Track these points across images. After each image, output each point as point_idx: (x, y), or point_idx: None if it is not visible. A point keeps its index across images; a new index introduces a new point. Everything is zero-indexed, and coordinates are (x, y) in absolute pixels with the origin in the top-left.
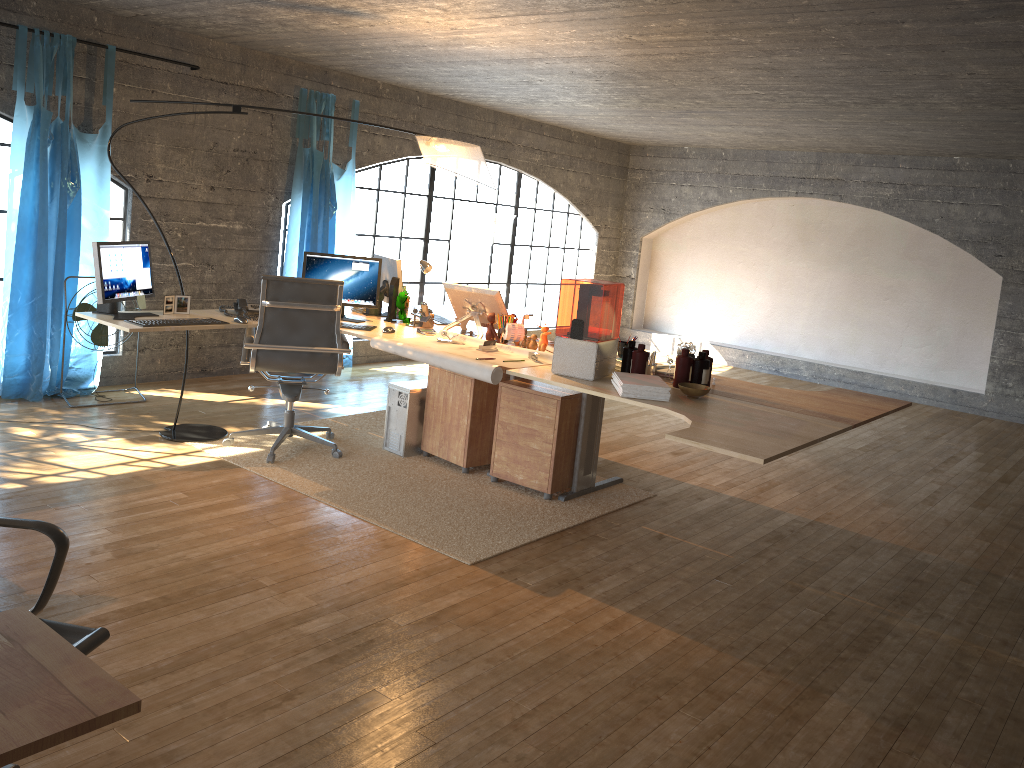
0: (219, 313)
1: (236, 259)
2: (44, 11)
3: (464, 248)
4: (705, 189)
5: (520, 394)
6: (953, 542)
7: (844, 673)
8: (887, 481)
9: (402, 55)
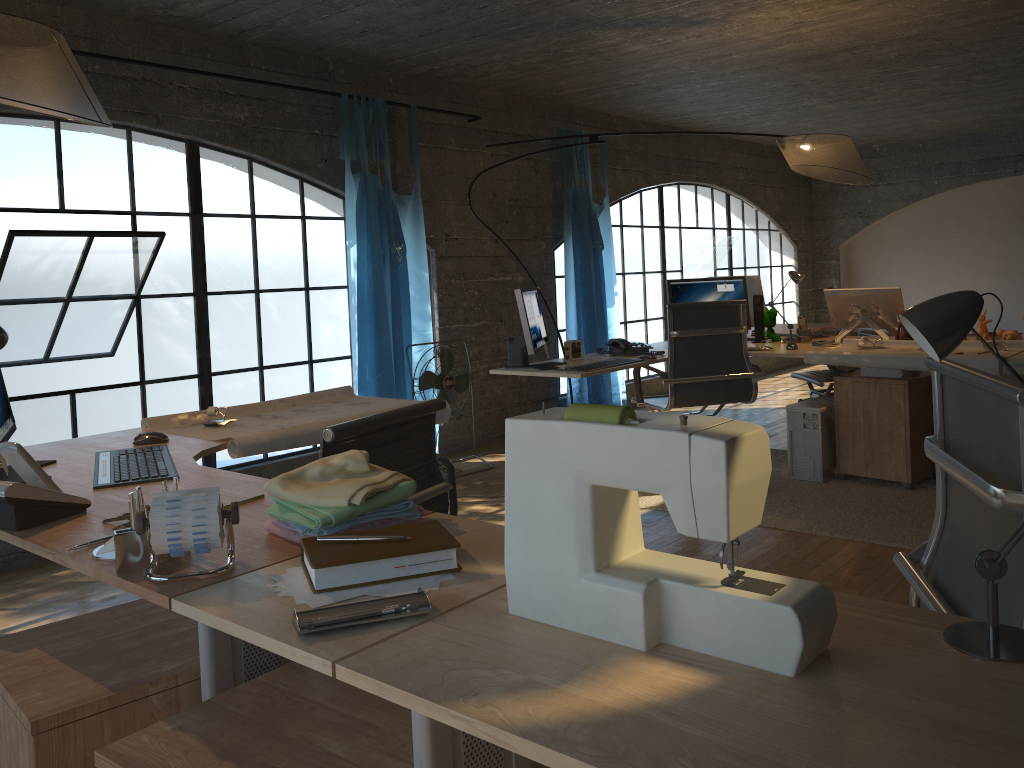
0: (603, 355)
1: None
2: (351, 77)
3: None
4: (905, 185)
5: None
6: None
7: None
8: None
9: (685, 72)
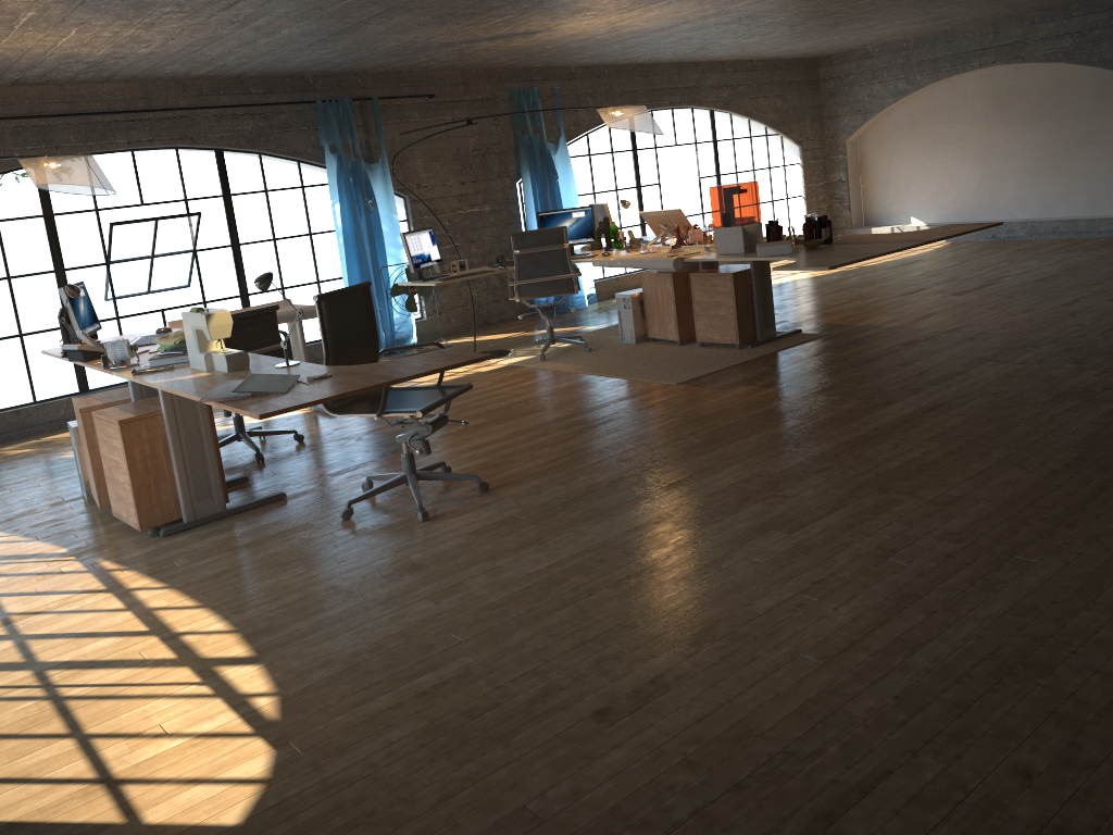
0: (487, 268)
1: (491, 233)
2: (327, 85)
3: (686, 189)
4: (894, 82)
5: (705, 278)
6: (1065, 324)
7: (913, 394)
8: (1040, 297)
9: (580, 46)
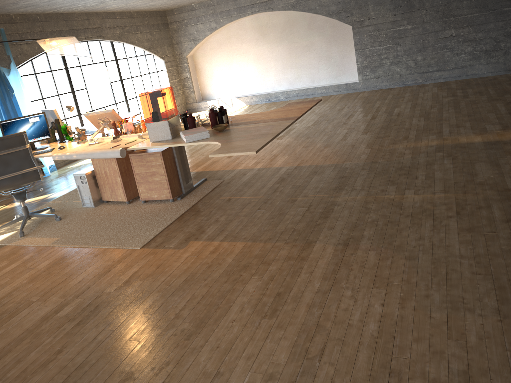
0: None
1: None
2: None
3: (99, 88)
4: (209, 23)
5: (141, 157)
6: (356, 154)
7: (320, 230)
8: (325, 136)
9: None
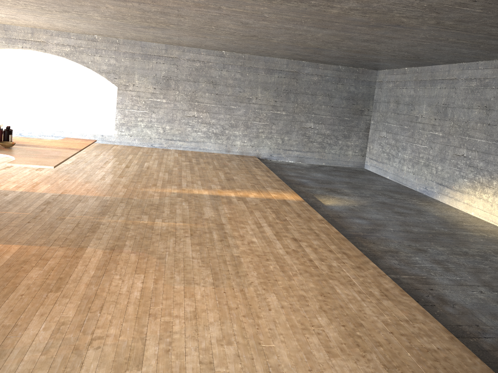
0: None
1: None
2: None
3: None
4: None
5: None
6: (115, 191)
7: (89, 240)
8: (85, 174)
9: None
